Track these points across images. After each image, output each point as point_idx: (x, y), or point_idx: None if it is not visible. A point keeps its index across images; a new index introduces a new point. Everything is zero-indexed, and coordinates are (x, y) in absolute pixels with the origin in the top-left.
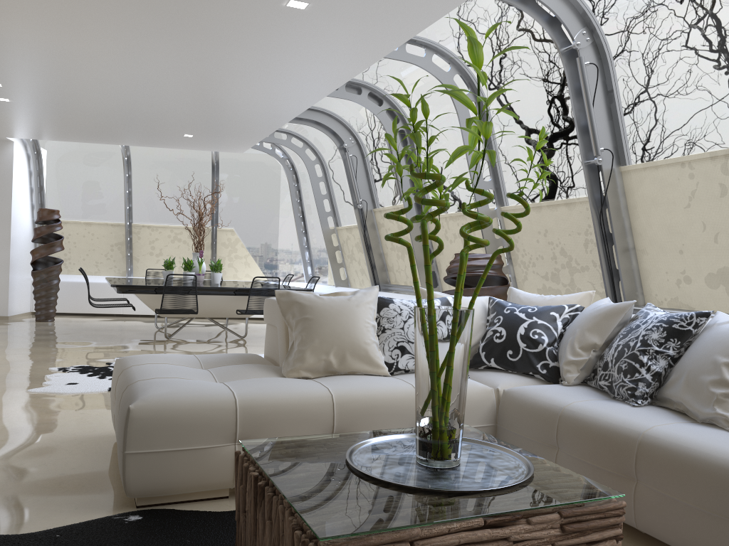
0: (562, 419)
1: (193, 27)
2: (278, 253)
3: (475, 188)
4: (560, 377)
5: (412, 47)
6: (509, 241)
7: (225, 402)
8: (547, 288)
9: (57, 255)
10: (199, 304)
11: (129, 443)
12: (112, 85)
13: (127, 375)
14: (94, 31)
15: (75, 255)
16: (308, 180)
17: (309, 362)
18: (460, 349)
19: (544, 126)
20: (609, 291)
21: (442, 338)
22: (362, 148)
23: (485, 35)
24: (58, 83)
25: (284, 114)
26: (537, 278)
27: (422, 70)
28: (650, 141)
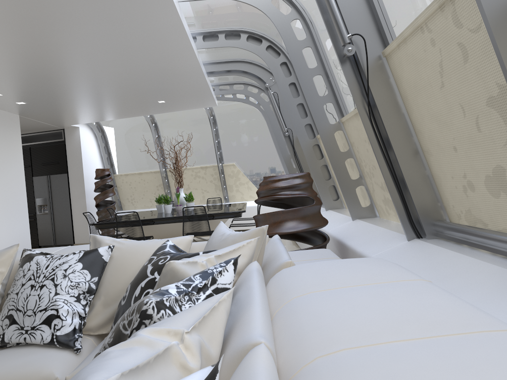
0: None
1: (4, 19)
2: None
3: None
4: None
5: None
6: None
7: None
8: (386, 199)
9: (126, 197)
10: (164, 230)
11: None
12: (52, 78)
13: None
14: None
15: (136, 196)
16: None
17: None
18: None
19: None
20: (398, 206)
21: None
22: None
23: None
24: (23, 85)
25: (192, 71)
26: (378, 189)
27: None
28: (399, 9)
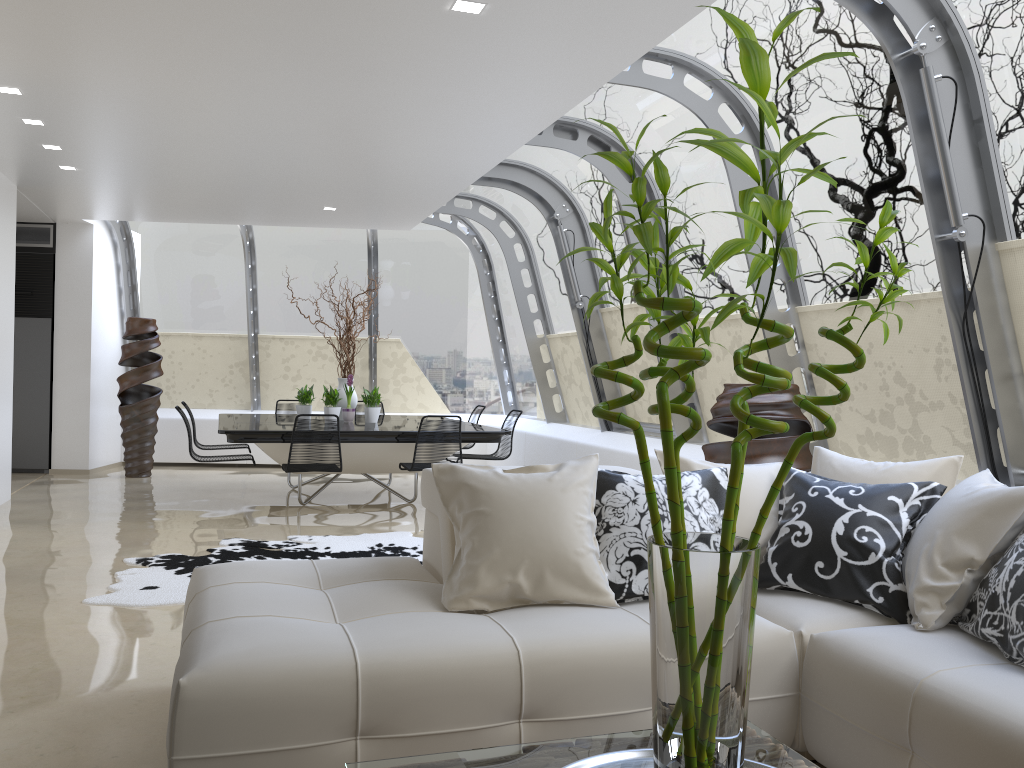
0: (920, 703)
1: (315, 50)
2: (465, 372)
3: (759, 324)
4: (908, 609)
5: (653, 65)
6: (826, 421)
7: (338, 668)
8: (874, 434)
9: (156, 381)
10: (346, 455)
11: (179, 742)
12: (213, 142)
13: (198, 605)
14: (173, 64)
15: (180, 381)
16: (505, 266)
17: (484, 587)
18: (736, 625)
19: (866, 179)
20: (980, 446)
21: (700, 605)
22: (581, 219)
23: (773, 36)
24: (137, 142)
25: (463, 174)
26: (856, 418)
27: (669, 98)
28: None
